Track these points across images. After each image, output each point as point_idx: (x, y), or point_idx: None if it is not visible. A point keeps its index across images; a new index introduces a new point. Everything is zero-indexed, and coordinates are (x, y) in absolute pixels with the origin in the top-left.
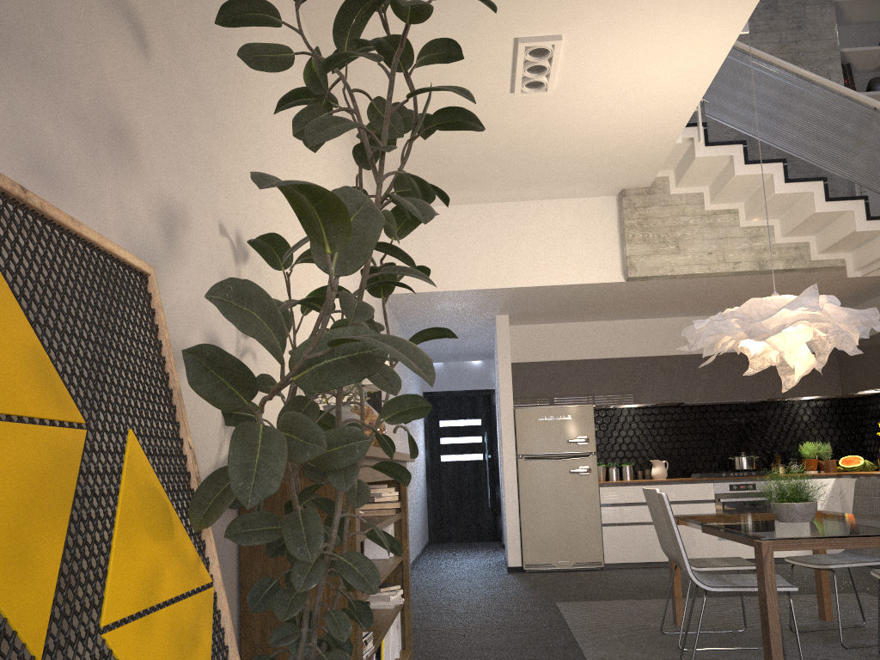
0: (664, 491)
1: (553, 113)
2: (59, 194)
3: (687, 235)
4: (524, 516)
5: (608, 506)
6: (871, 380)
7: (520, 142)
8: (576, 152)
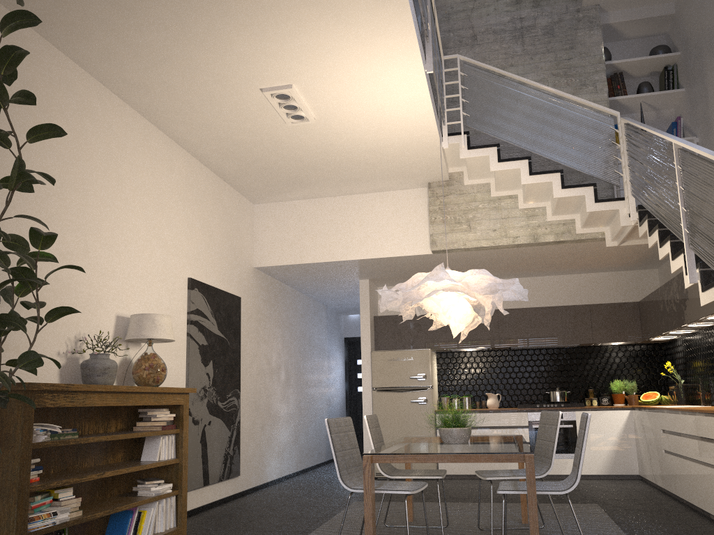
0: (487, 418)
1: (330, 134)
2: None
3: (477, 216)
4: None
5: None
6: (654, 329)
7: (321, 154)
8: (369, 159)
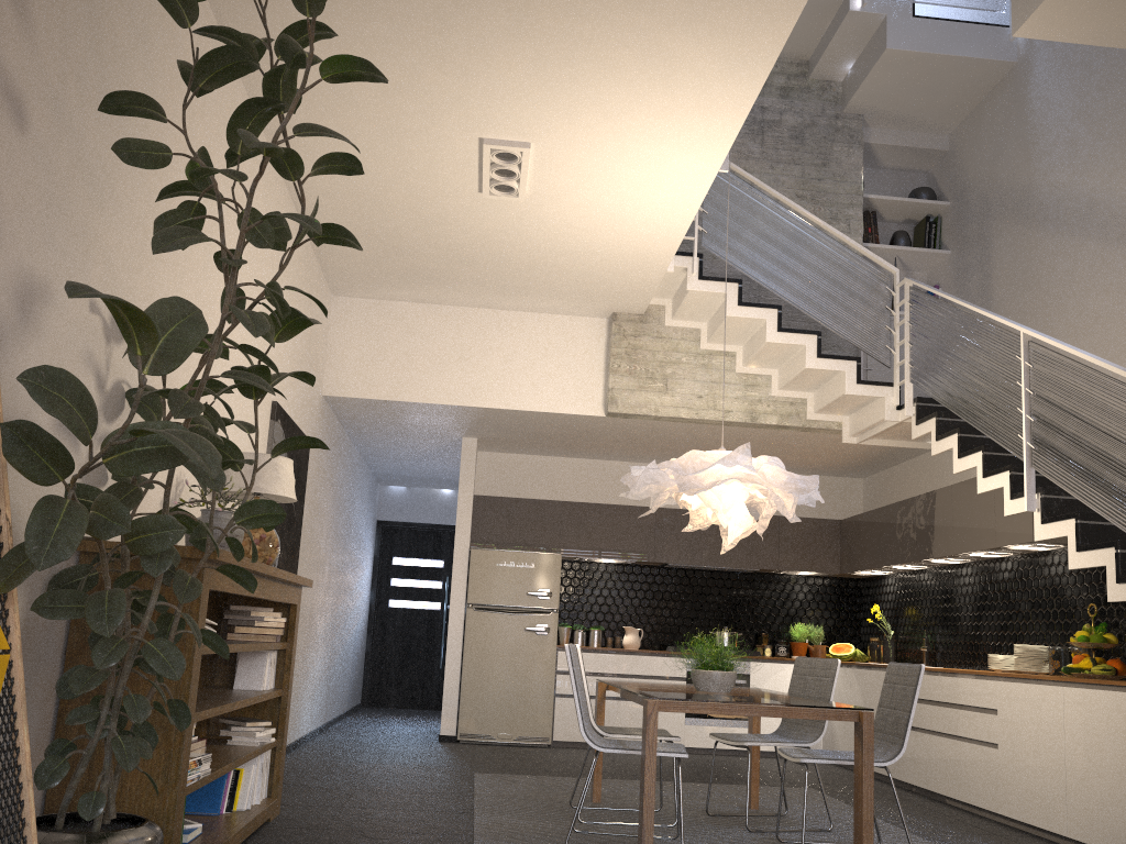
0: (631, 663)
1: (529, 221)
2: None
3: (678, 373)
4: (466, 677)
5: (566, 674)
6: (867, 559)
7: (493, 245)
8: (557, 265)
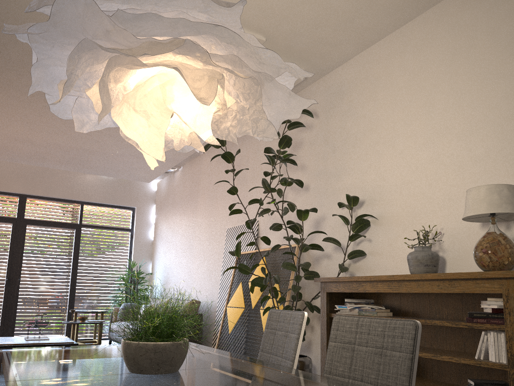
0: None
1: None
2: None
3: None
4: None
5: None
6: None
7: None
8: None
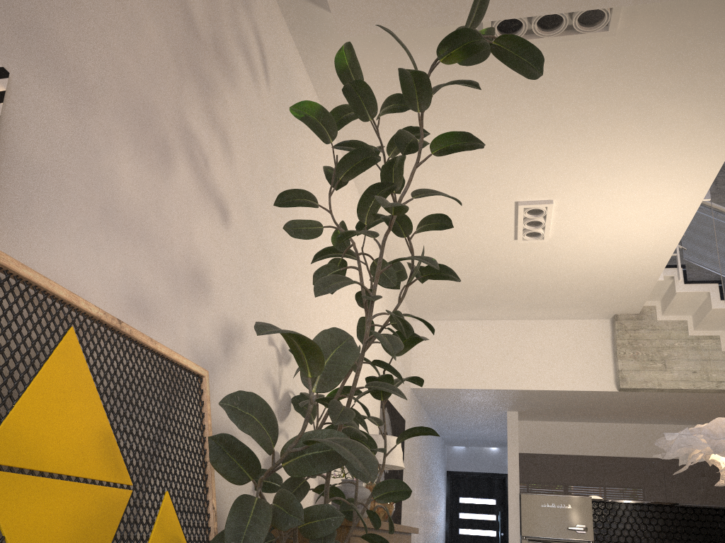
0: None
1: (550, 255)
2: (148, 321)
3: (673, 355)
4: None
5: None
6: None
7: (524, 275)
8: (572, 284)
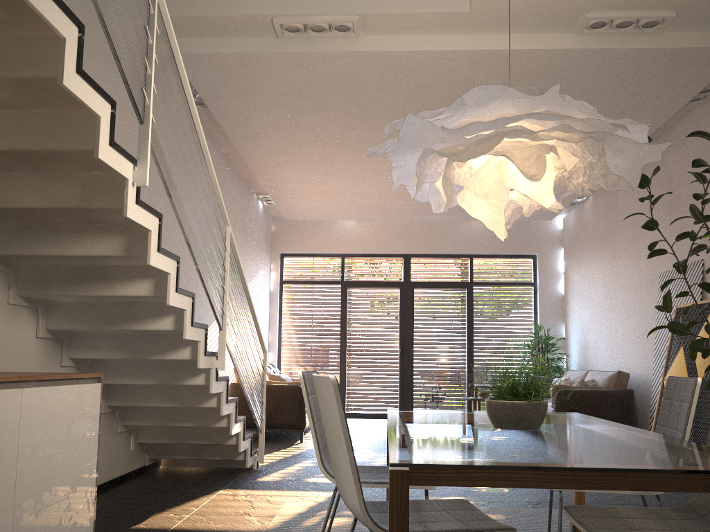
0: None
1: None
2: None
3: None
4: None
5: None
6: None
7: None
8: None
